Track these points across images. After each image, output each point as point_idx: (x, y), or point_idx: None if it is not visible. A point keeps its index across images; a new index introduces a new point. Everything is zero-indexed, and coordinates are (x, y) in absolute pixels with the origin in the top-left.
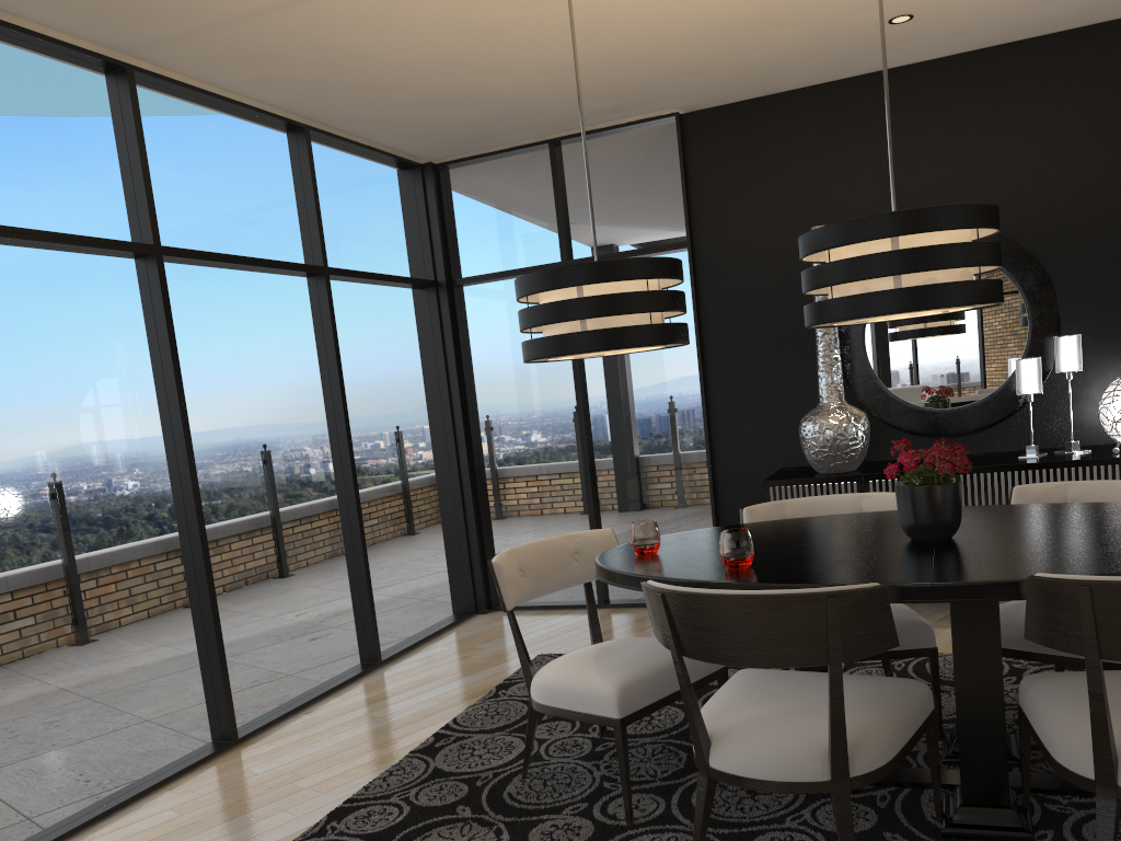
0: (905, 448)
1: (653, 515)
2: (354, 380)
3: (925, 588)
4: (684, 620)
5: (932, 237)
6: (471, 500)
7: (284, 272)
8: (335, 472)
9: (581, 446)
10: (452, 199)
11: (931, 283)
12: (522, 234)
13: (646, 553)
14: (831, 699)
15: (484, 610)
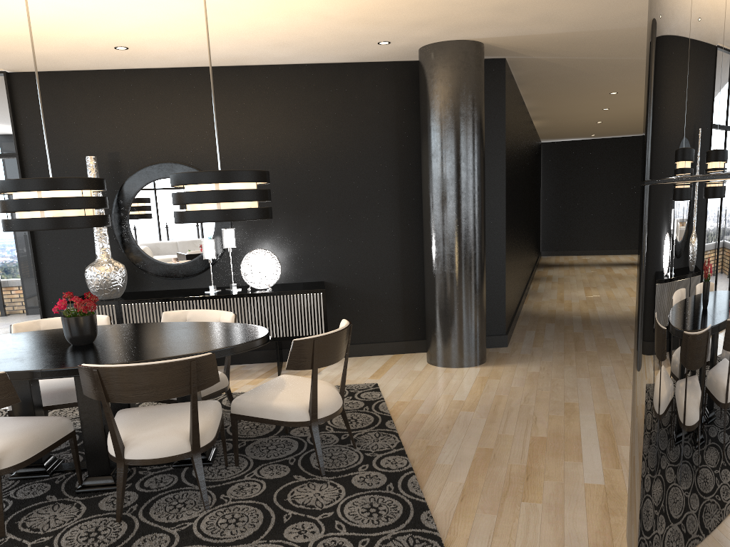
0: (72, 296)
1: (3, 322)
2: None
3: (38, 372)
4: None
5: (60, 191)
6: None
7: None
8: None
9: None
10: None
11: (61, 215)
12: None
13: None
14: None
15: None
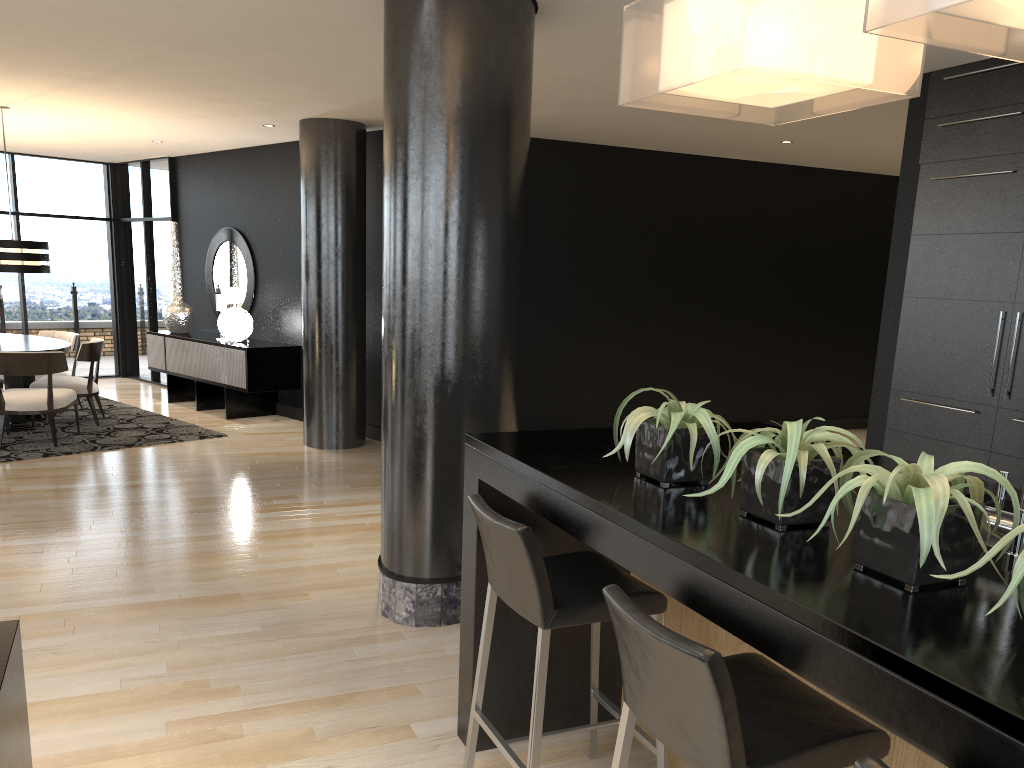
0: None
1: None
2: None
3: None
4: None
5: None
6: (119, 323)
7: None
8: (15, 297)
9: (147, 305)
10: (122, 180)
11: None
12: (138, 202)
13: None
14: None
15: (122, 376)
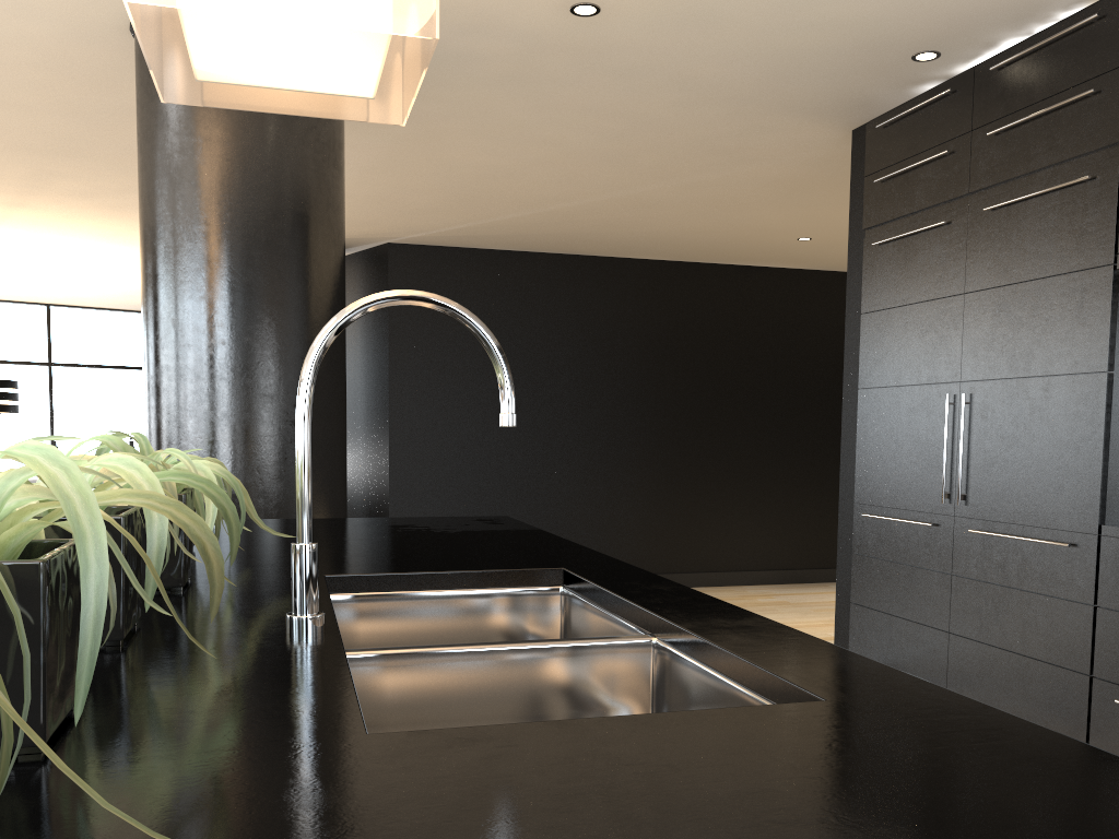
0: None
1: None
2: (68, 411)
3: None
4: None
5: None
6: None
7: (23, 364)
8: None
9: None
10: None
11: None
12: None
13: None
14: None
15: None
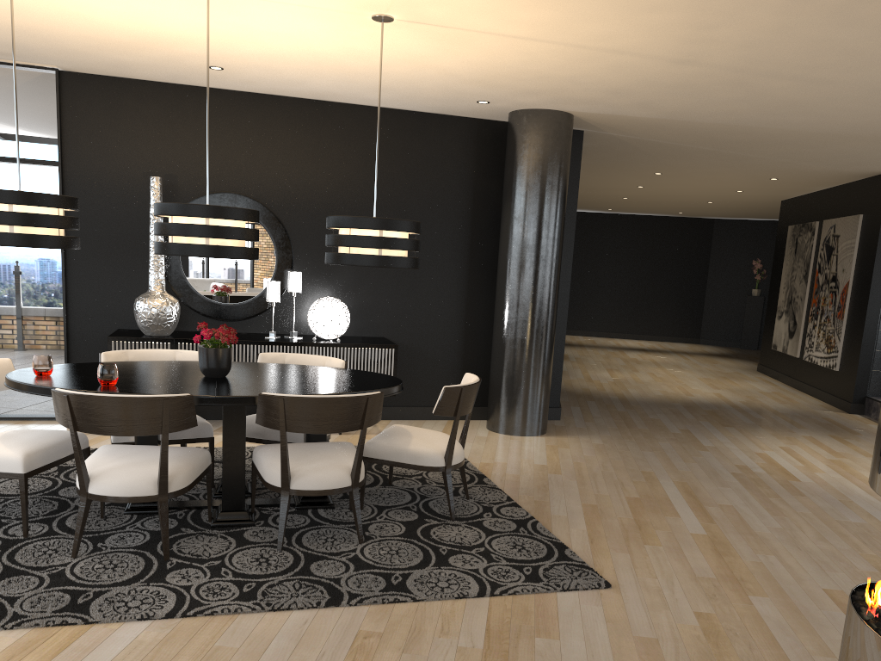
0: (205, 327)
1: (16, 353)
2: None
3: (212, 398)
4: (81, 410)
5: (226, 221)
6: None
7: None
8: None
9: None
10: None
11: (224, 244)
12: None
13: (44, 374)
14: (162, 451)
15: None
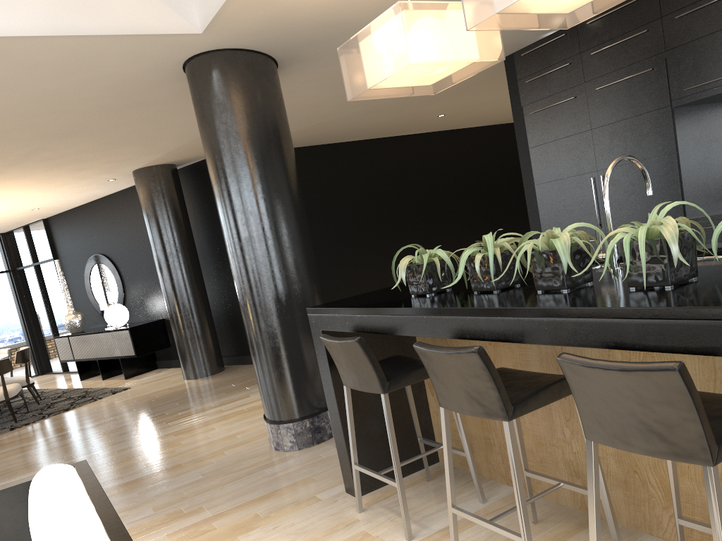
0: None
1: None
2: None
3: None
4: None
5: None
6: (30, 339)
7: None
8: None
9: (49, 321)
10: (11, 243)
11: None
12: (26, 254)
13: None
14: None
15: (40, 374)
